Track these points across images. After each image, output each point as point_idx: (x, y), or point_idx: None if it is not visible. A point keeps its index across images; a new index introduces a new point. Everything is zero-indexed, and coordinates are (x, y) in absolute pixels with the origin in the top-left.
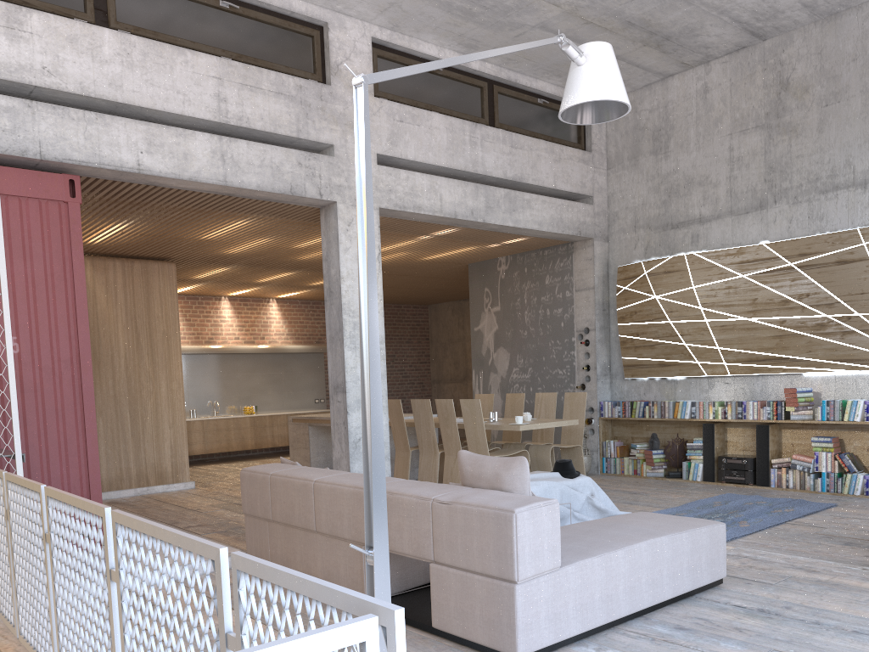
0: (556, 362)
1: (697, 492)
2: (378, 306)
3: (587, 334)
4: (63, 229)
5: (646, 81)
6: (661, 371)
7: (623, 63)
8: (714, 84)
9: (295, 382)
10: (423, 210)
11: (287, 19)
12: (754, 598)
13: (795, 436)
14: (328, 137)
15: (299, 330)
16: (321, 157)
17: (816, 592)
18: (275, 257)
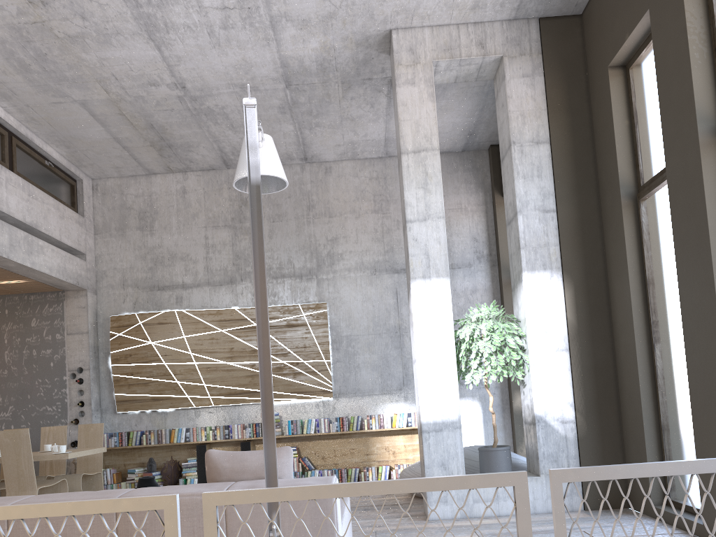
0: (44, 400)
1: None
2: None
3: (81, 373)
4: None
5: (134, 173)
6: (154, 404)
7: (126, 153)
8: (191, 188)
9: None
10: None
11: None
12: None
13: None
14: None
15: None
16: None
17: (406, 535)
18: None
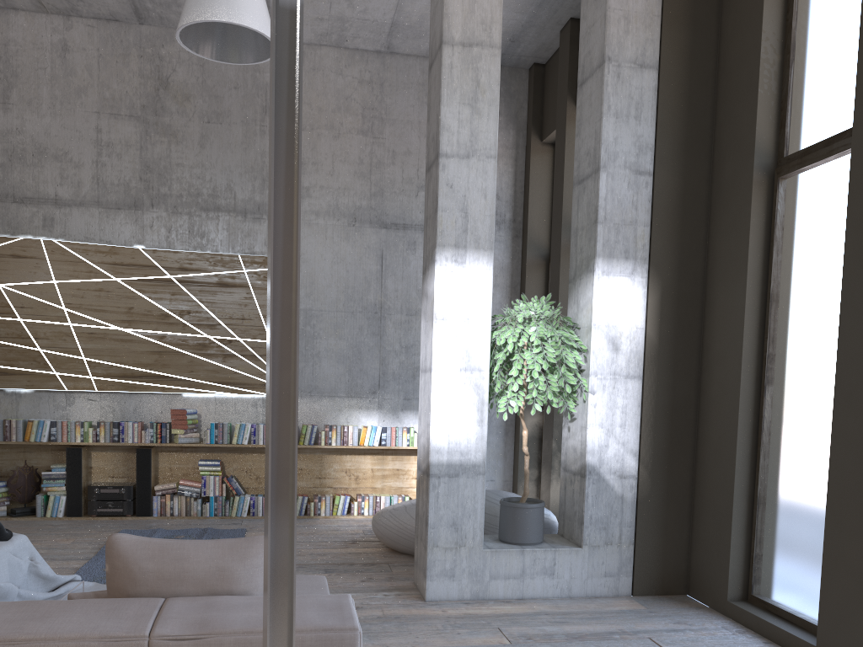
0: None
1: (83, 533)
2: None
3: None
4: None
5: None
6: None
7: None
8: (77, 46)
9: None
10: None
11: None
12: None
13: (174, 460)
14: None
15: None
16: None
17: (401, 631)
18: None
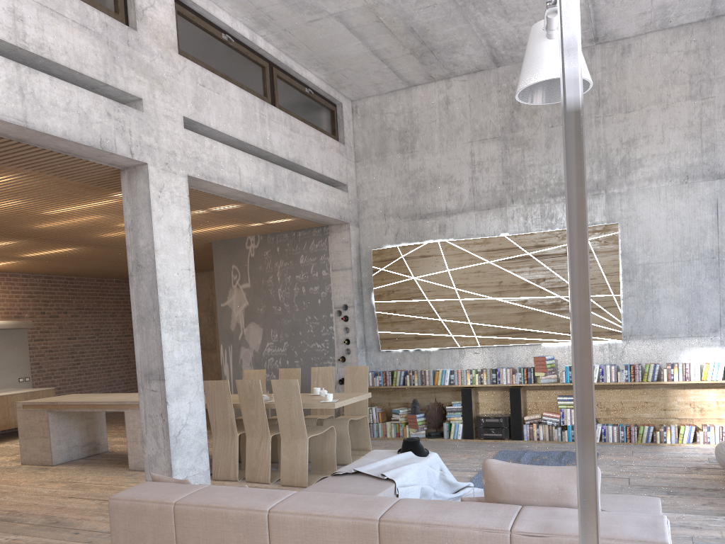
0: (314, 337)
1: (474, 451)
2: (191, 283)
3: (346, 311)
4: None
5: (393, 88)
6: (417, 343)
7: (385, 67)
8: (454, 98)
9: None
10: (225, 183)
11: None
12: None
13: (538, 396)
14: (137, 89)
15: None
16: (130, 110)
17: None
18: (8, 223)
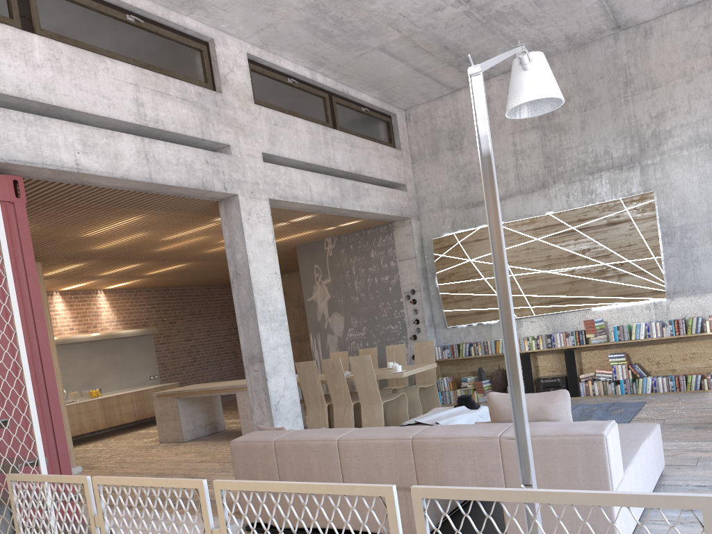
0: (388, 320)
1: None
2: (278, 284)
3: (414, 295)
4: (11, 229)
5: (439, 94)
6: (478, 318)
7: (429, 79)
8: (494, 96)
9: (131, 363)
10: (299, 200)
11: (180, 34)
12: (699, 477)
13: (592, 356)
14: (225, 138)
15: (126, 316)
16: (222, 156)
17: None
18: (136, 250)
